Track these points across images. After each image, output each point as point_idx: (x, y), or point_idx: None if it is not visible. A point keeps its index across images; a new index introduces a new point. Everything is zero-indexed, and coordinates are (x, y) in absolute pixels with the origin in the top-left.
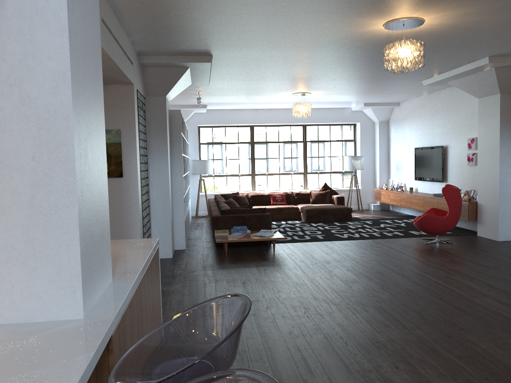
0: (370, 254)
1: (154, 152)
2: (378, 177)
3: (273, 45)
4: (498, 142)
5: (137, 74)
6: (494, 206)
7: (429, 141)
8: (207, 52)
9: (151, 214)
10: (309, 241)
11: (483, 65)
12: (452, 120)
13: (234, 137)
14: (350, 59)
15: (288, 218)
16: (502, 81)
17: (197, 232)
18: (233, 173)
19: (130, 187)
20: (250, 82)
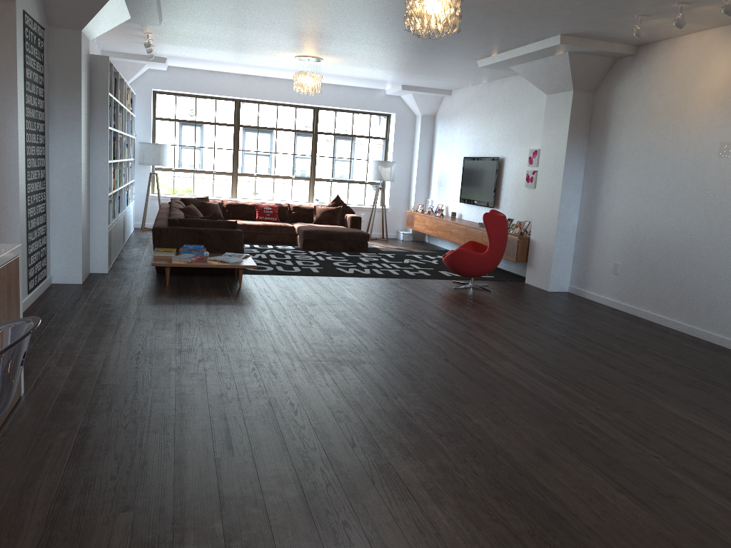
0: (376, 297)
1: (58, 118)
2: (413, 195)
3: None
4: (563, 158)
5: None
6: (549, 245)
7: (483, 149)
8: None
9: (50, 214)
10: (296, 275)
11: (553, 46)
12: (514, 122)
13: (209, 115)
14: (370, 11)
15: (279, 242)
16: (577, 72)
17: (136, 250)
18: (204, 168)
19: (5, 168)
20: (226, 29)
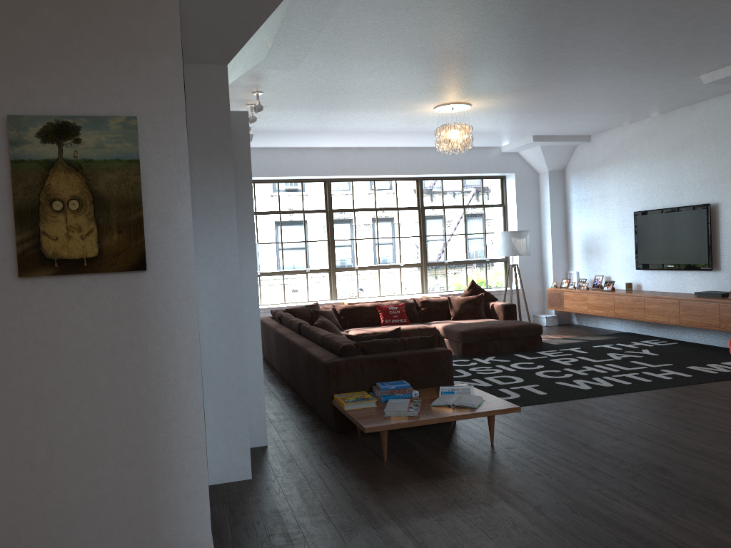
0: (712, 432)
1: (200, 208)
2: (549, 268)
3: None
4: None
5: None
6: None
7: (668, 198)
8: None
9: None
10: (528, 404)
11: None
12: (729, 155)
13: (295, 202)
14: None
15: None
16: None
17: None
18: (295, 268)
19: (171, 302)
20: (383, 65)
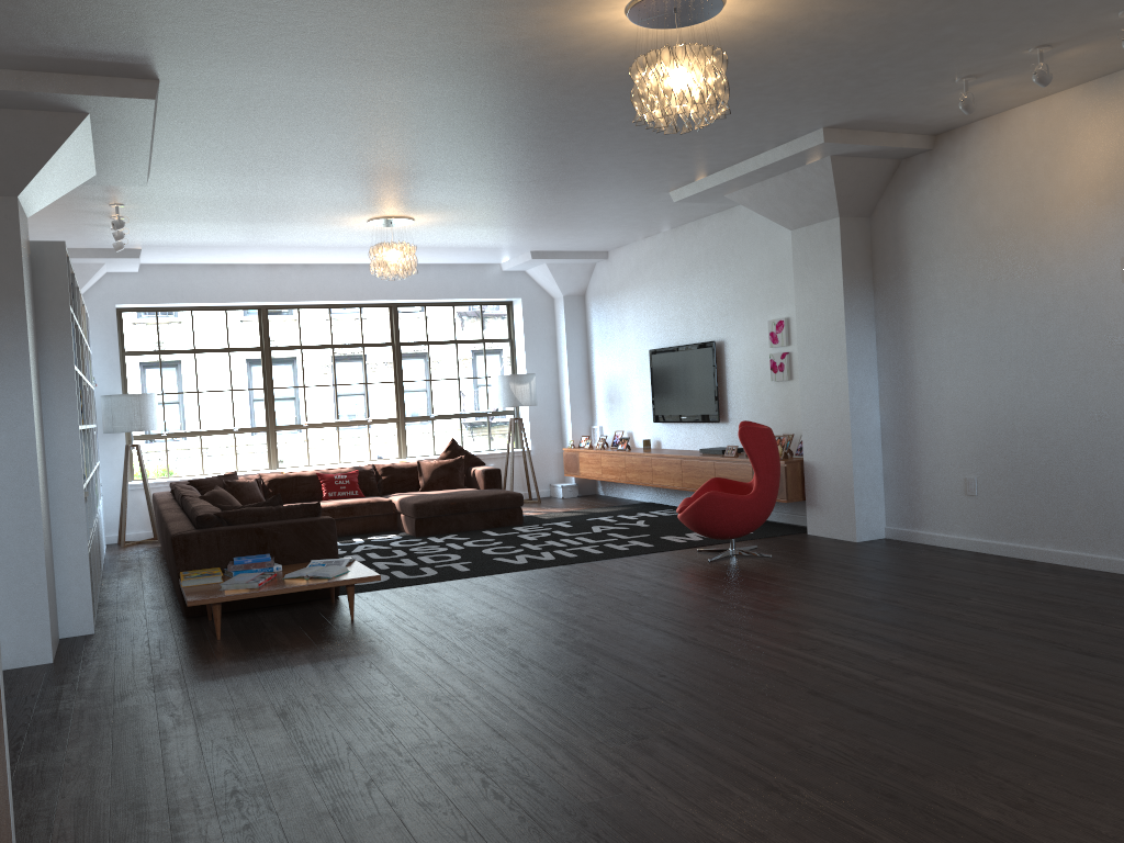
0: (597, 597)
1: None
2: (568, 422)
3: (336, 55)
4: (842, 323)
5: None
6: (842, 466)
7: (681, 333)
8: (145, 65)
9: None
10: (436, 580)
11: (811, 149)
12: (731, 283)
13: (217, 337)
14: (524, 117)
15: (370, 530)
16: (844, 188)
17: (128, 583)
18: (218, 426)
19: None
20: (262, 180)
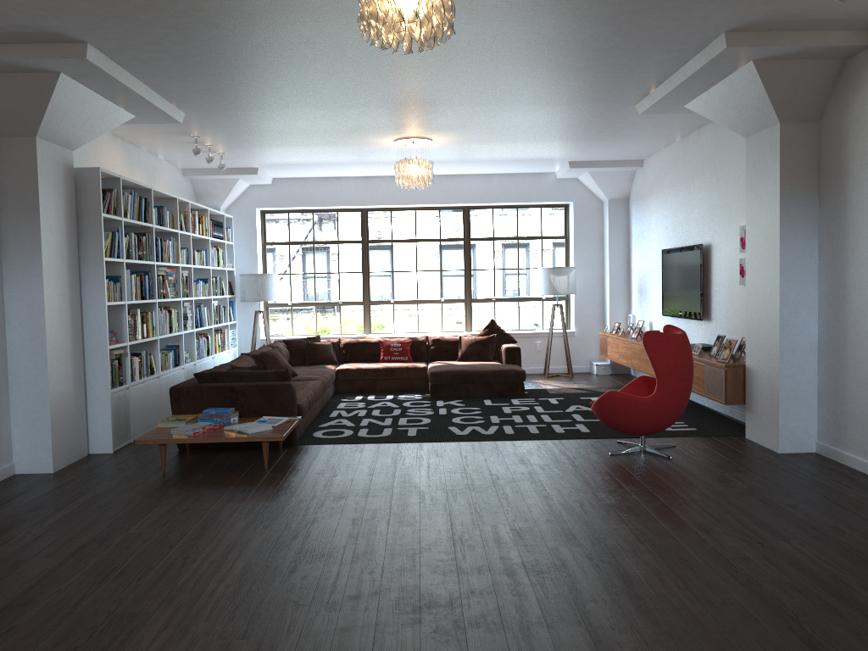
0: (460, 477)
1: (13, 253)
2: (607, 310)
3: (180, 9)
4: (777, 232)
5: None
6: (772, 375)
7: (684, 235)
8: (61, 32)
9: (9, 381)
10: (375, 442)
11: (720, 55)
12: (717, 190)
13: (330, 232)
14: None
15: (407, 389)
16: (778, 92)
17: None
18: (328, 299)
19: None
20: (269, 113)
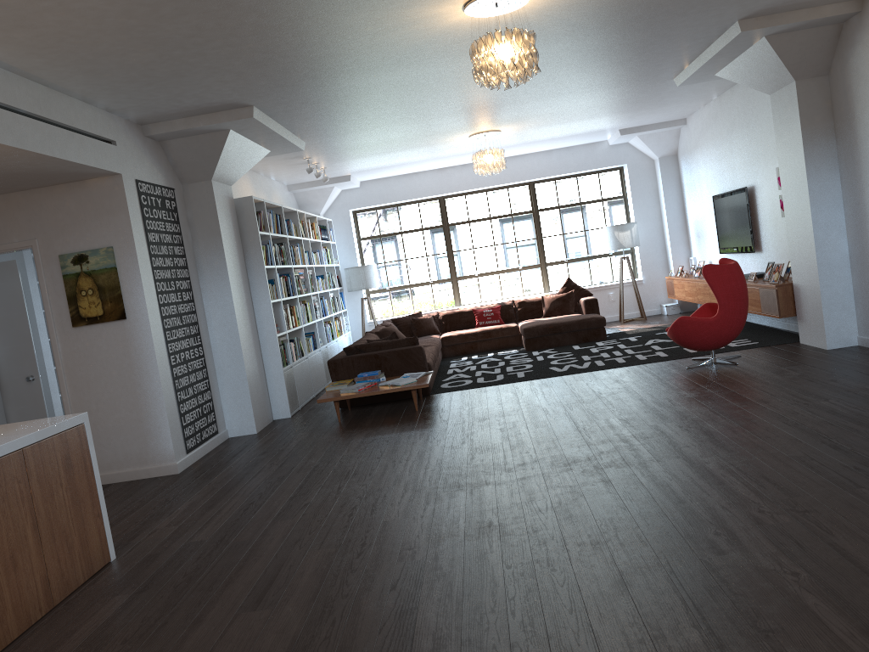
0: (570, 397)
1: (206, 270)
2: (670, 256)
3: (328, 74)
4: (804, 170)
5: (140, 154)
6: (814, 288)
7: (730, 181)
8: (238, 102)
9: (215, 368)
10: (494, 384)
11: (737, 37)
12: (754, 138)
13: (414, 221)
14: None
15: (503, 347)
16: (790, 57)
17: None
18: (420, 280)
19: (139, 333)
20: (371, 132)
